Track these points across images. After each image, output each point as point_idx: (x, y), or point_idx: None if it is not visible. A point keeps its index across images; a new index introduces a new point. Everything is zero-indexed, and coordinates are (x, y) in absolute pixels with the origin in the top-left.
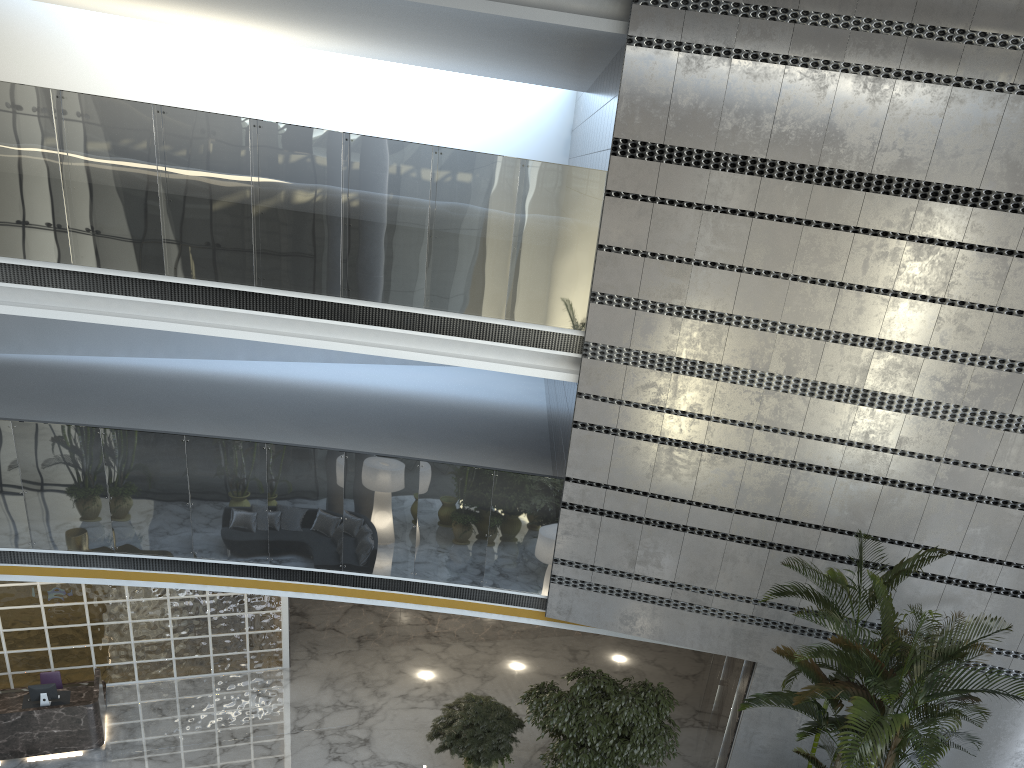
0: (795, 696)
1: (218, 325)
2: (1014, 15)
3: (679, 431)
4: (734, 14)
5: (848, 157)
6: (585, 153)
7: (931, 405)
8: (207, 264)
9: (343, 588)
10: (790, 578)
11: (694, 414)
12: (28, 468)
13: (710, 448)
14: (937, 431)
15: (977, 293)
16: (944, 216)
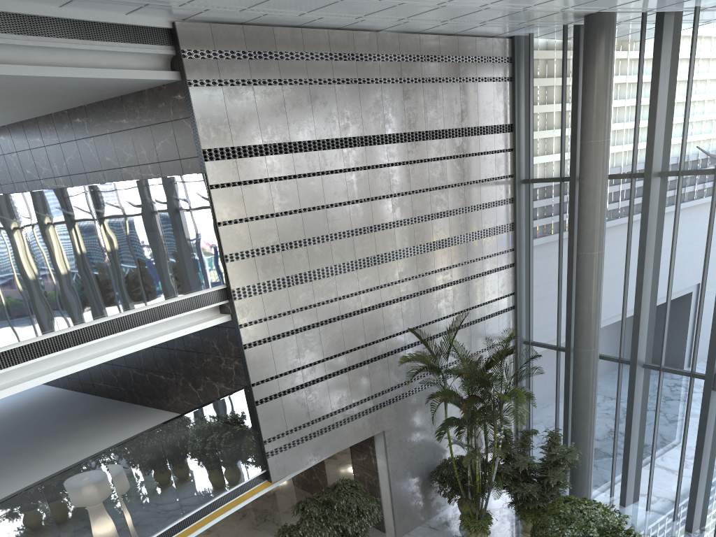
0: (449, 420)
1: None
2: (369, 43)
3: (303, 320)
4: (245, 58)
5: (328, 131)
6: (28, 180)
7: (404, 251)
8: None
9: None
10: (382, 374)
11: (307, 306)
12: None
13: (322, 322)
14: (411, 263)
15: (402, 187)
16: (377, 152)
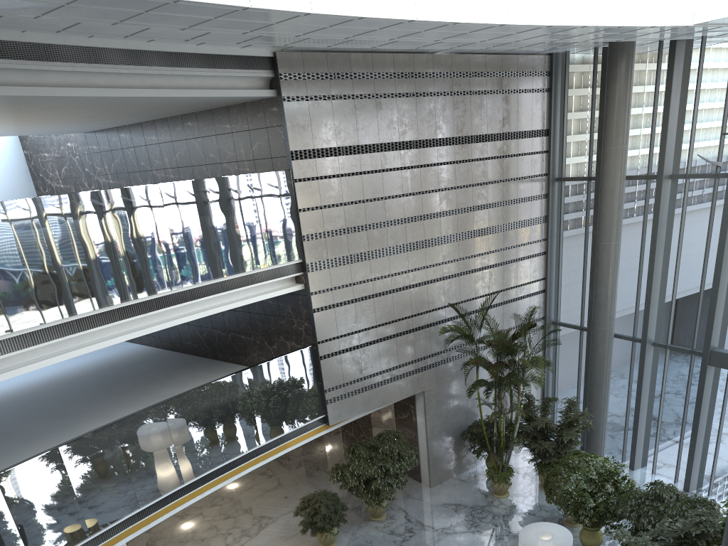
0: (479, 381)
1: (103, 338)
2: (426, 63)
3: (361, 292)
4: (326, 78)
5: (389, 136)
6: (141, 170)
7: (448, 237)
8: (102, 296)
9: (225, 474)
10: (424, 342)
11: (365, 280)
12: (17, 507)
13: (376, 294)
14: (453, 247)
15: (449, 183)
16: (429, 153)
